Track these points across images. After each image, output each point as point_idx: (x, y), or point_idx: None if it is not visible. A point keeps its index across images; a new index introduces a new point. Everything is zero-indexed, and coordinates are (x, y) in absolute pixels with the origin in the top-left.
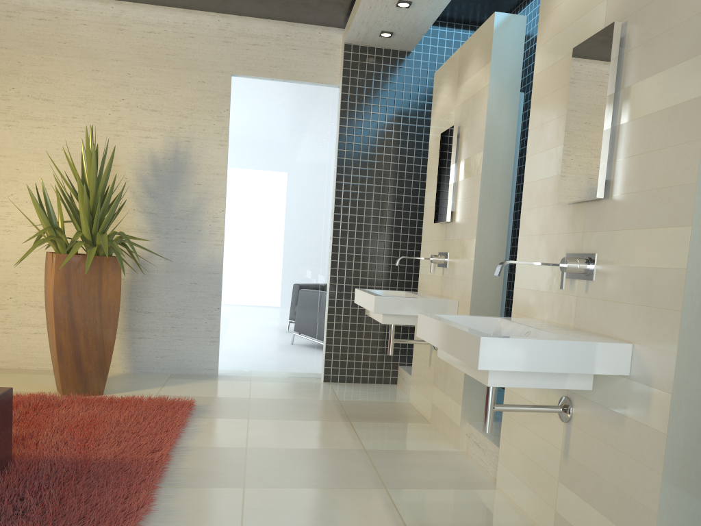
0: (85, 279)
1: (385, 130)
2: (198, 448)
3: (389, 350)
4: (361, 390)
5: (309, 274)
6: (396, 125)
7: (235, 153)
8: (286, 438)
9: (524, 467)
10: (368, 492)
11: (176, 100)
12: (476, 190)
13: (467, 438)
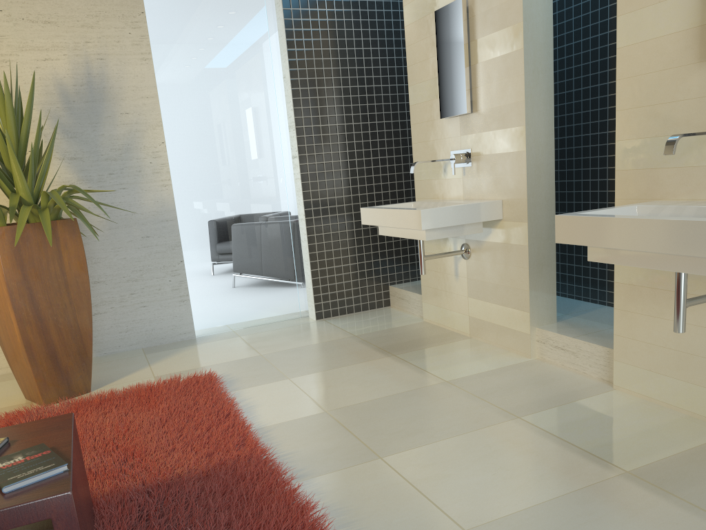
0: (40, 254)
1: (335, 20)
2: (276, 427)
3: (421, 269)
4: (363, 320)
5: (276, 203)
6: (346, 12)
7: (162, 68)
8: (354, 390)
9: (667, 360)
10: (508, 426)
11: (74, 5)
12: (517, 69)
13: (539, 345)
